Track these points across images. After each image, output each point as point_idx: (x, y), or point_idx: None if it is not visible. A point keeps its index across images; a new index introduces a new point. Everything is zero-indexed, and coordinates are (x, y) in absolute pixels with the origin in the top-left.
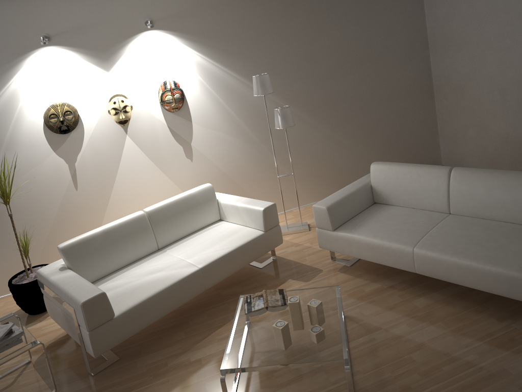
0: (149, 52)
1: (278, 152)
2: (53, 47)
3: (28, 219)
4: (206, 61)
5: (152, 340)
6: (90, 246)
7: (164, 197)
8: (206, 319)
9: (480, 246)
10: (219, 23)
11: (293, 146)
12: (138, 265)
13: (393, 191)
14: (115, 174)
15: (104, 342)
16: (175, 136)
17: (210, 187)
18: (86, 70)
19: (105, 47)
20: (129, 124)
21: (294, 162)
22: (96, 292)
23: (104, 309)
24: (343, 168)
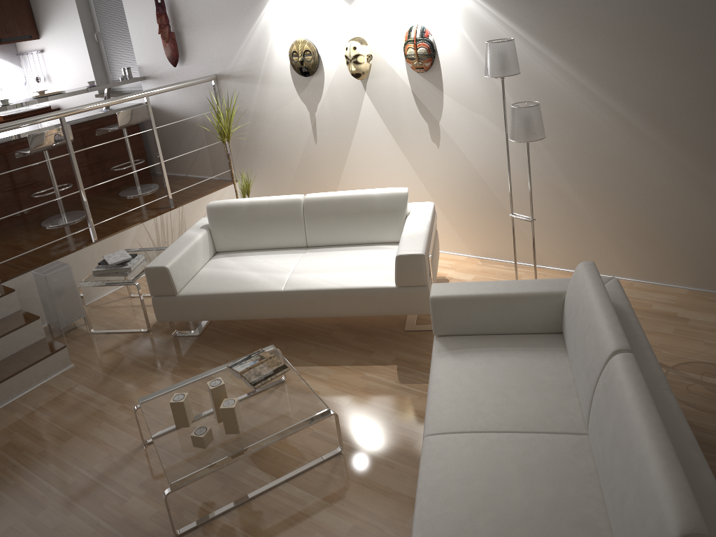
0: None
1: (574, 172)
2: None
3: (277, 160)
4: (472, 1)
5: (232, 337)
6: (232, 214)
7: (401, 184)
8: (281, 349)
9: (466, 517)
10: None
11: (604, 170)
12: (269, 254)
13: (569, 331)
14: (352, 137)
15: (165, 312)
16: (419, 107)
17: (402, 194)
18: (329, 1)
19: None
20: (369, 79)
21: (603, 198)
22: (163, 263)
23: (164, 282)
24: (710, 242)
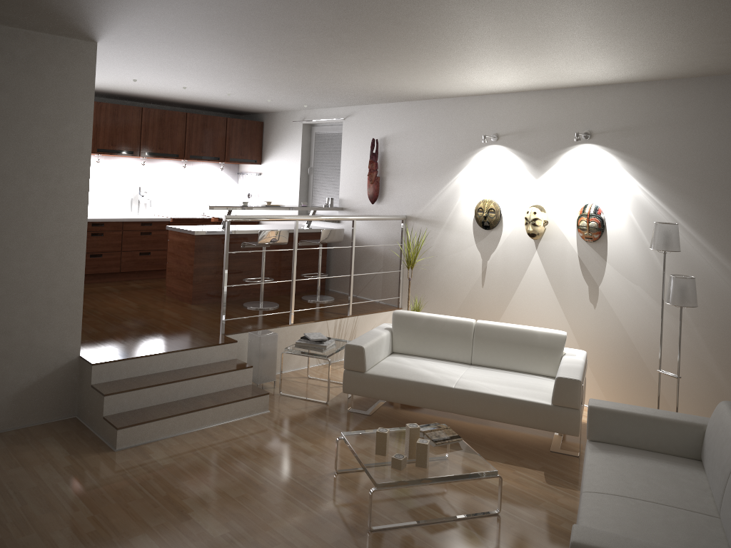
0: (579, 168)
1: (719, 350)
2: (498, 146)
3: (444, 295)
4: (642, 192)
5: (398, 422)
6: (413, 323)
7: None
8: None
9: None
10: (671, 147)
11: None
12: (438, 362)
13: (708, 450)
14: (516, 286)
15: (351, 385)
16: (583, 270)
17: (561, 336)
18: (518, 173)
19: (539, 154)
20: (541, 240)
21: None
22: (360, 344)
23: (358, 359)
24: None
